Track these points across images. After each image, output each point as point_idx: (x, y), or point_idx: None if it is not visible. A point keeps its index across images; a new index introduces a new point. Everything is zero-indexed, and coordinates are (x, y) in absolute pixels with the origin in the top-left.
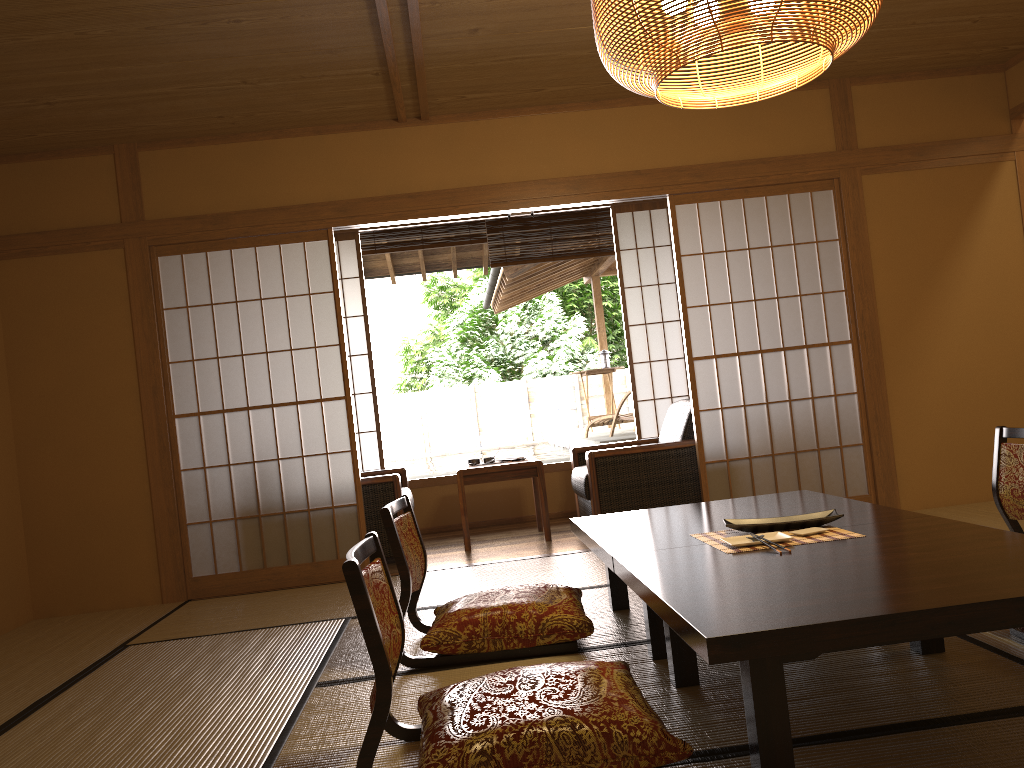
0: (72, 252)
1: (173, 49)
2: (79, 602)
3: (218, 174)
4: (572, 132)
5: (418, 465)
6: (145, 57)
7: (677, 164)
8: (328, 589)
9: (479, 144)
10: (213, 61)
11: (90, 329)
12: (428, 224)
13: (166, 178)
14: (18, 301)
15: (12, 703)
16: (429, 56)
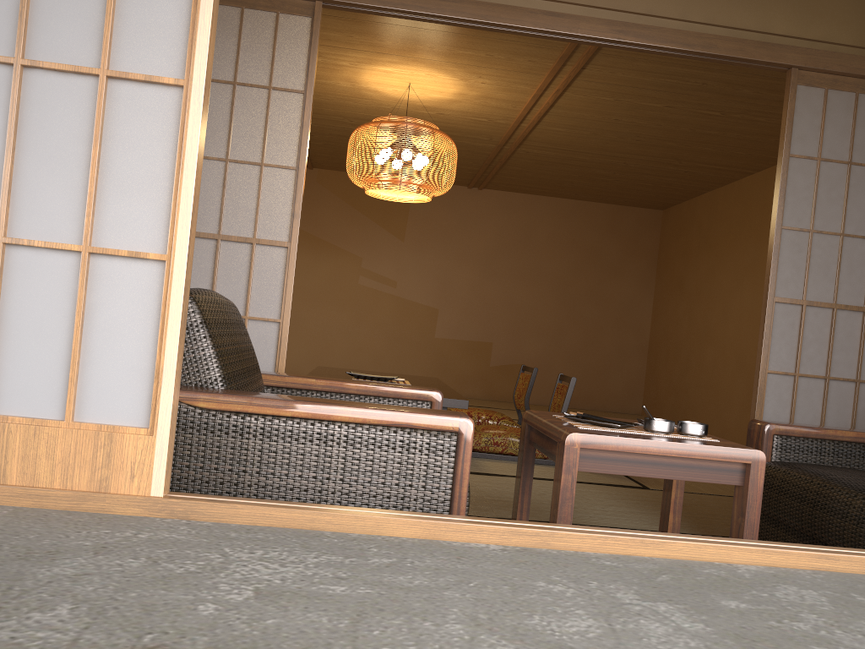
0: None
1: None
2: None
3: None
4: None
5: None
6: None
7: None
8: None
9: None
10: None
11: None
12: None
13: None
14: None
15: None
16: None
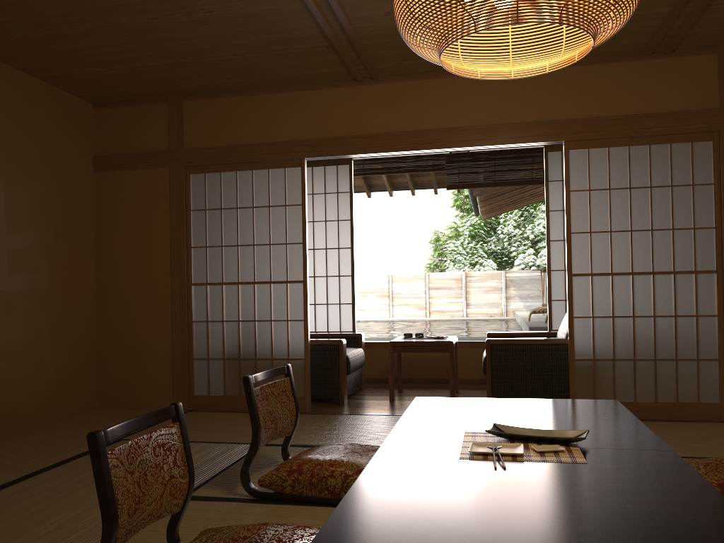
0: (138, 169)
1: (176, 32)
2: (124, 401)
3: (232, 118)
4: (488, 90)
5: (407, 327)
6: (160, 38)
7: (573, 116)
8: None
9: (415, 99)
10: (207, 40)
11: (145, 221)
12: (402, 155)
13: (199, 120)
14: (104, 199)
15: (19, 471)
16: (361, 33)
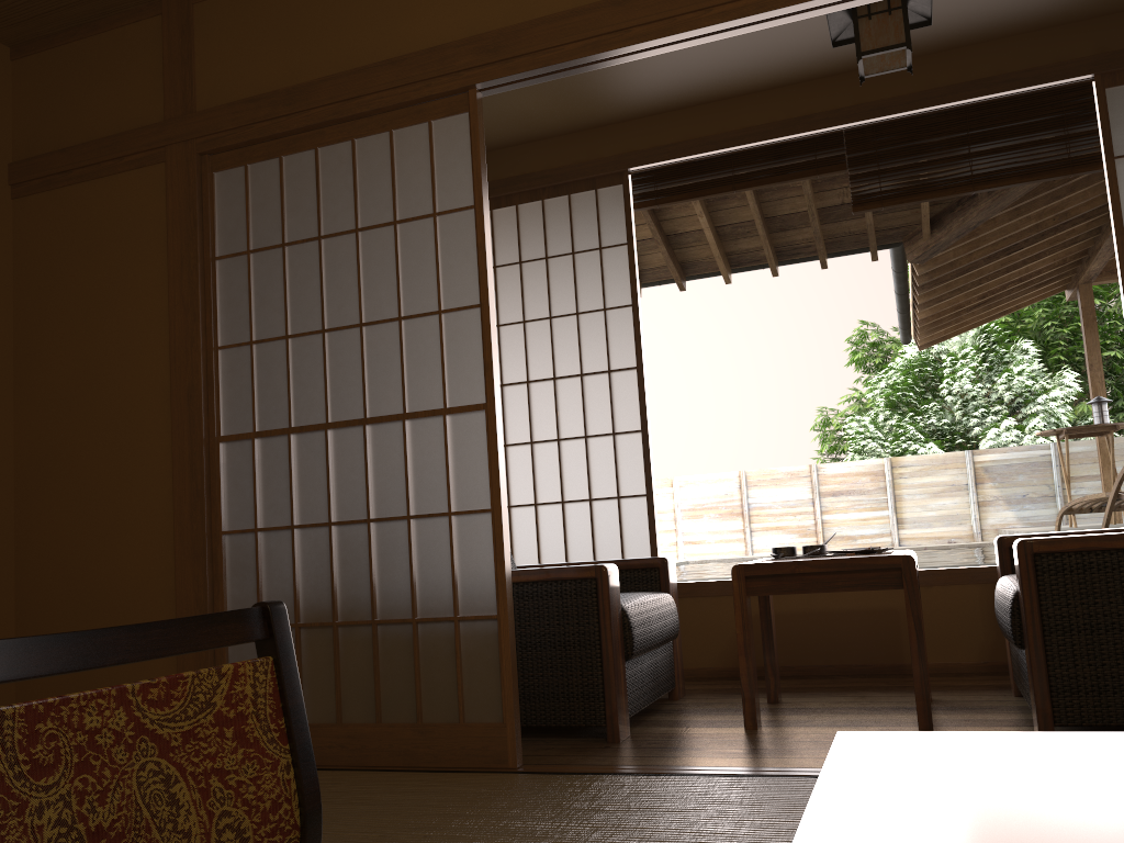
0: (100, 176)
1: None
2: None
3: (301, 20)
4: None
5: None
6: None
7: None
8: (411, 787)
9: None
10: None
11: (115, 296)
12: (741, 147)
13: (228, 40)
14: (33, 258)
15: None
16: None
